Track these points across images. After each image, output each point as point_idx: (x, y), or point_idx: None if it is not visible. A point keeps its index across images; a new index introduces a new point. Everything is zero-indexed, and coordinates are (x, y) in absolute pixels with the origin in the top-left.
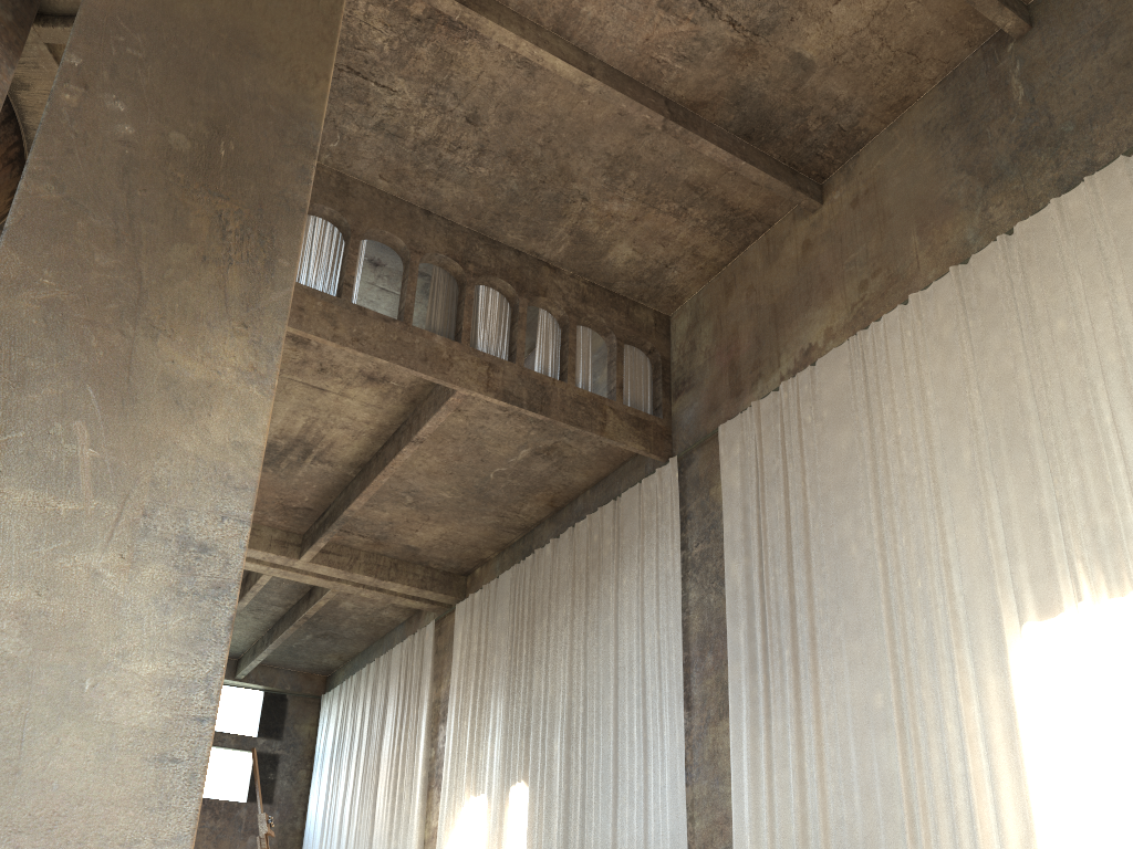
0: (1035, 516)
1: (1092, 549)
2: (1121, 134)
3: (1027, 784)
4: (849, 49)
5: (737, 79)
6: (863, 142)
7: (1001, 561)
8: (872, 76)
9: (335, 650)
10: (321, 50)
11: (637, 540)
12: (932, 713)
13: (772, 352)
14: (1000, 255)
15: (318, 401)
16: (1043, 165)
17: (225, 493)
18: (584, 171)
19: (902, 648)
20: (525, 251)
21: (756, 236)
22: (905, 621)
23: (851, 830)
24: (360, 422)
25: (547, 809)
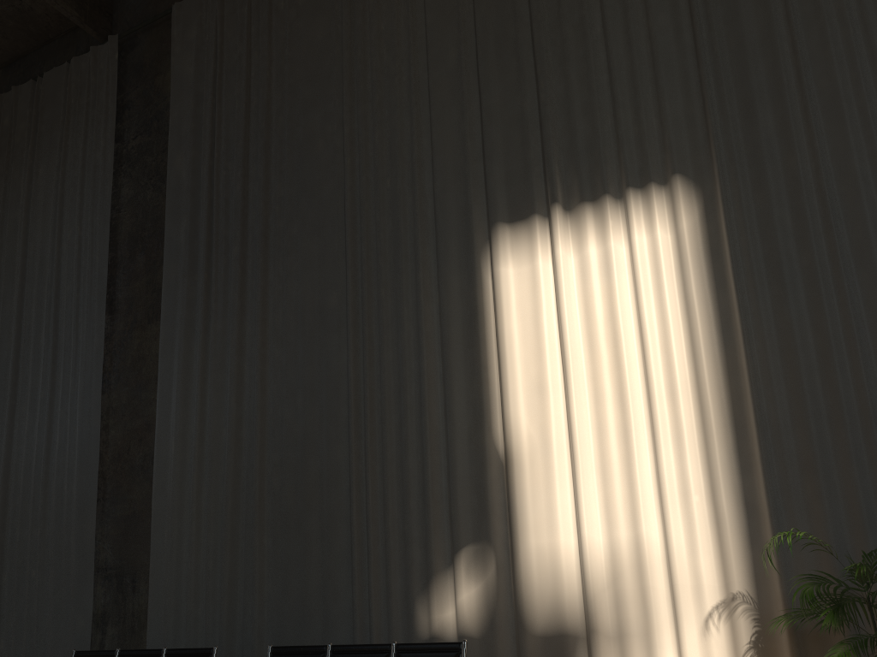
0: (516, 120)
1: (569, 155)
2: None
3: (481, 378)
4: None
5: None
6: None
7: (477, 163)
8: None
9: None
10: None
11: (61, 126)
12: (389, 313)
13: None
14: None
15: None
16: None
17: None
18: None
19: (365, 247)
20: None
21: None
22: (370, 221)
23: (291, 430)
24: None
25: None
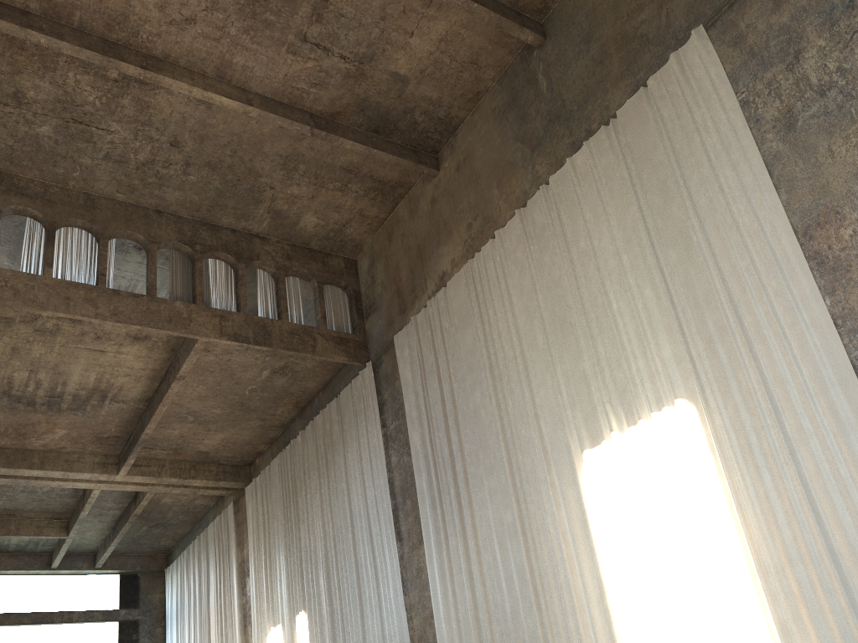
0: (582, 377)
1: (616, 395)
2: (603, 110)
3: (597, 559)
4: (429, 65)
5: (357, 94)
6: (457, 125)
7: (567, 410)
8: (451, 81)
9: (168, 534)
10: None
11: (354, 424)
12: (540, 520)
13: (421, 279)
14: (543, 200)
15: (101, 360)
16: (563, 134)
17: None
18: (266, 169)
19: (517, 478)
20: (238, 229)
21: (401, 197)
22: (518, 459)
23: (503, 609)
24: (137, 370)
25: (320, 628)
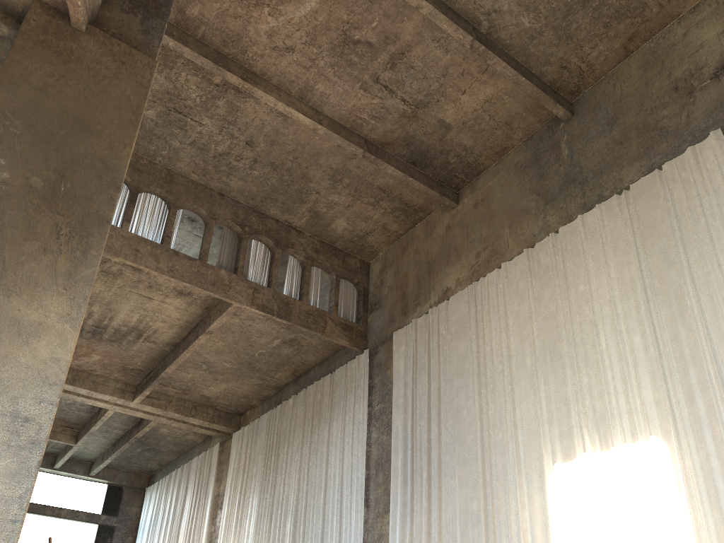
0: (563, 400)
1: (593, 421)
2: (617, 181)
3: None
4: (471, 119)
5: (407, 131)
6: (481, 170)
7: (545, 425)
8: (485, 135)
9: (156, 459)
10: (129, 129)
11: (343, 399)
12: (503, 515)
13: (426, 289)
14: (551, 245)
15: (147, 305)
16: (576, 194)
17: (43, 387)
18: (317, 177)
19: (488, 475)
20: (281, 220)
21: (420, 219)
22: (491, 459)
23: None
24: (173, 319)
25: None
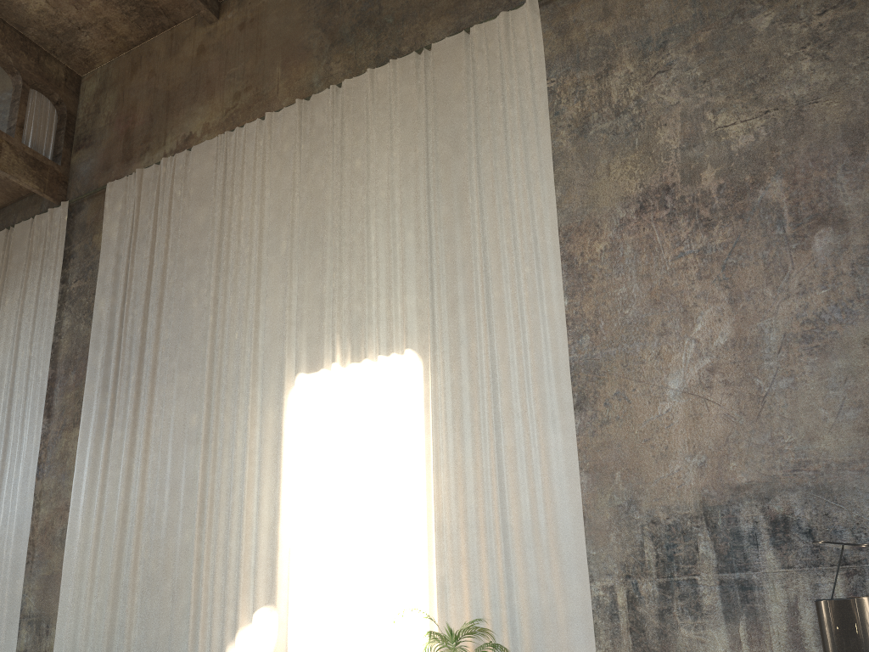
0: (318, 298)
1: (348, 327)
2: (418, 36)
3: (280, 486)
4: None
5: None
6: None
7: (292, 327)
8: None
9: None
10: None
11: (24, 268)
12: (229, 433)
13: (161, 131)
14: (330, 101)
15: None
16: (370, 42)
17: None
18: None
19: (216, 383)
20: None
21: (163, 28)
22: (222, 363)
23: (159, 516)
24: None
25: None
